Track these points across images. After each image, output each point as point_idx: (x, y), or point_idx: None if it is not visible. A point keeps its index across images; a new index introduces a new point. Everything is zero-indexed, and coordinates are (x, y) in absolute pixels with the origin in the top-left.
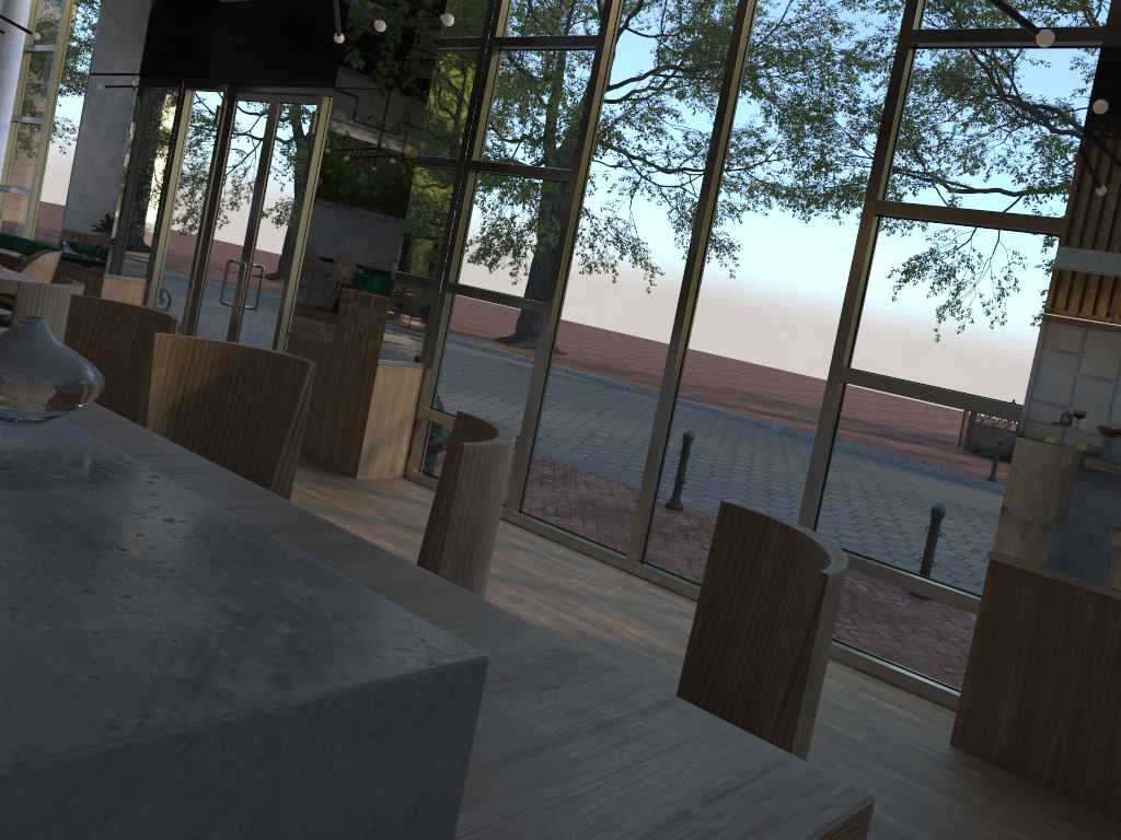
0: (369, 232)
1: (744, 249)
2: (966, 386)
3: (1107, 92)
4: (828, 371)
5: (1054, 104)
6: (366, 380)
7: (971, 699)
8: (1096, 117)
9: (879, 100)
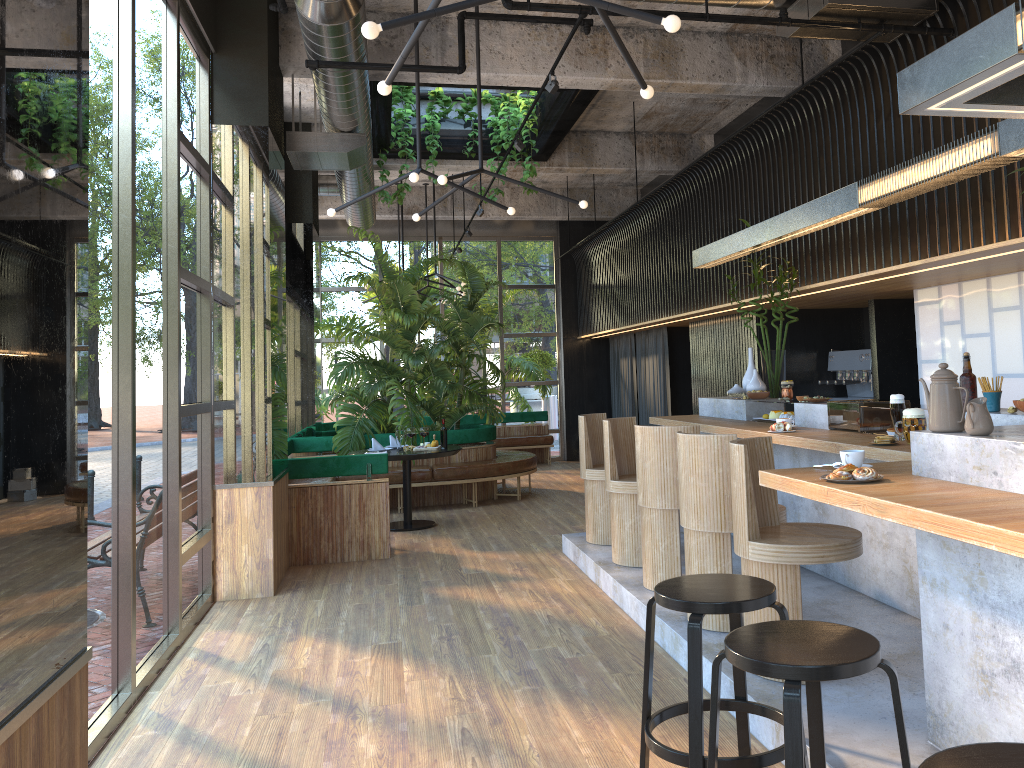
0: (41, 341)
1: (137, 311)
2: (191, 398)
3: (270, 224)
4: (166, 412)
5: (194, 205)
6: (77, 718)
7: (274, 565)
8: (270, 237)
9: (164, 178)
